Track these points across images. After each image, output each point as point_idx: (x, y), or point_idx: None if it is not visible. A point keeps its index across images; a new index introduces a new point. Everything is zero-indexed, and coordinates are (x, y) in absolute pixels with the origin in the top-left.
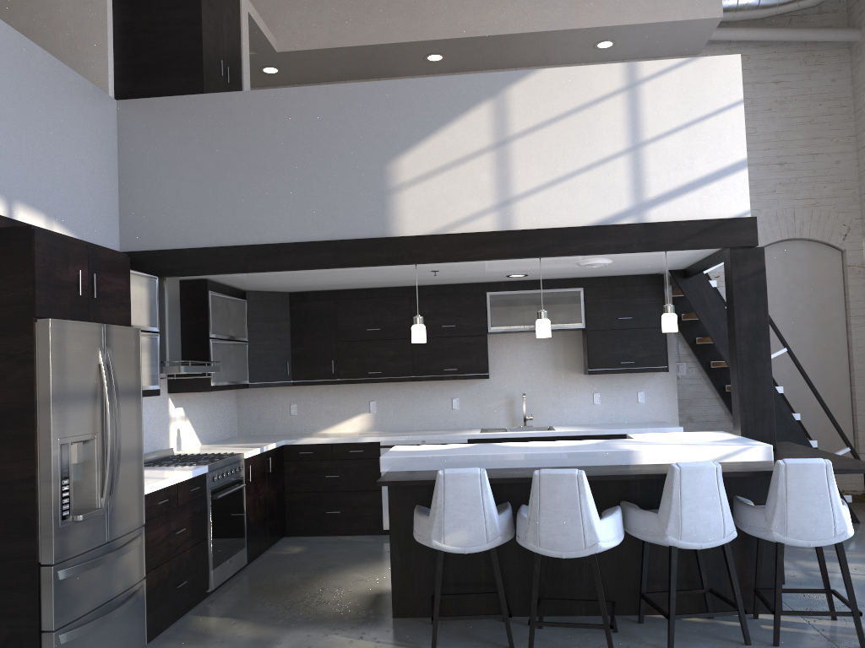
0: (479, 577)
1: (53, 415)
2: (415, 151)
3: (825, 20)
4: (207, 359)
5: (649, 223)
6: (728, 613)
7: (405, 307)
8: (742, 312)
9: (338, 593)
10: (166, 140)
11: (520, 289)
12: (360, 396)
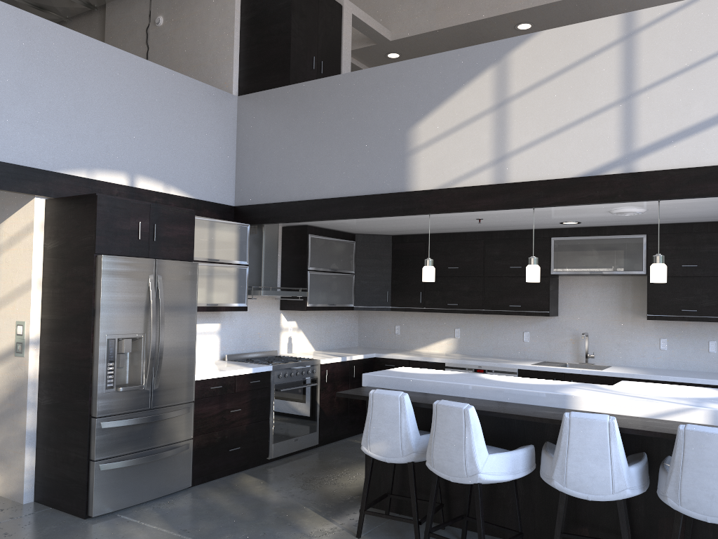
0: (429, 487)
1: (102, 319)
2: (430, 117)
3: None
4: (304, 286)
5: (636, 172)
6: None
7: (480, 249)
8: None
9: (352, 479)
10: (264, 123)
11: (583, 235)
12: (447, 324)
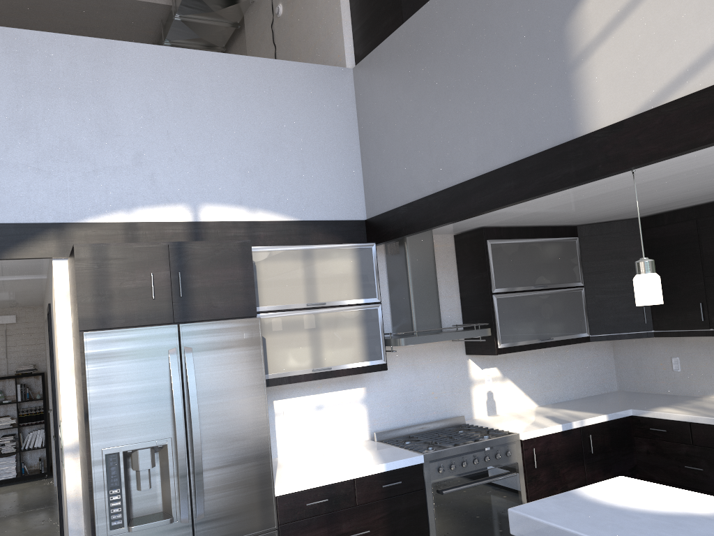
0: None
1: (93, 426)
2: None
3: None
4: (490, 317)
5: None
6: None
7: None
8: None
9: None
10: (381, 93)
11: None
12: None
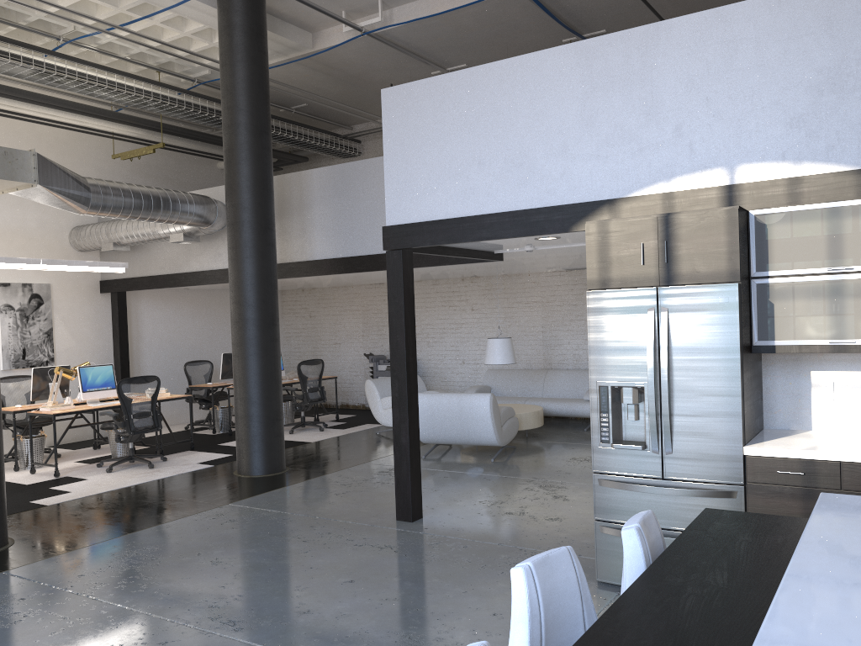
0: None
1: (590, 363)
2: None
3: None
4: None
5: None
6: None
7: None
8: None
9: None
10: None
11: None
12: None
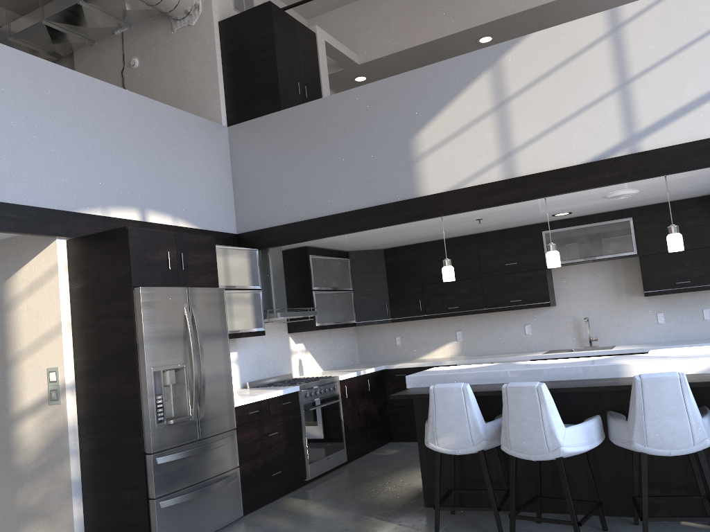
0: (491, 476)
1: (146, 352)
2: (431, 125)
3: None
4: (311, 306)
5: (641, 152)
6: (706, 519)
7: (473, 251)
8: None
9: (398, 486)
10: (259, 149)
11: (572, 225)
12: (448, 328)
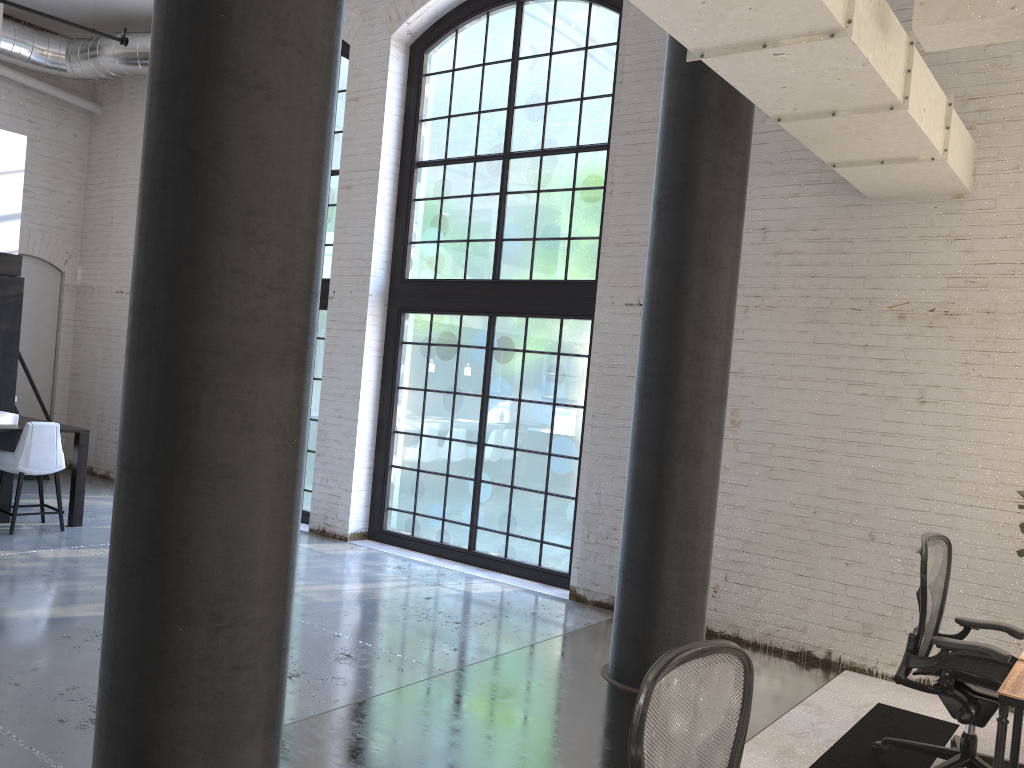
0: None
1: None
2: None
3: (76, 86)
4: None
5: None
6: None
7: None
8: (3, 321)
9: None
10: None
11: None
12: None
